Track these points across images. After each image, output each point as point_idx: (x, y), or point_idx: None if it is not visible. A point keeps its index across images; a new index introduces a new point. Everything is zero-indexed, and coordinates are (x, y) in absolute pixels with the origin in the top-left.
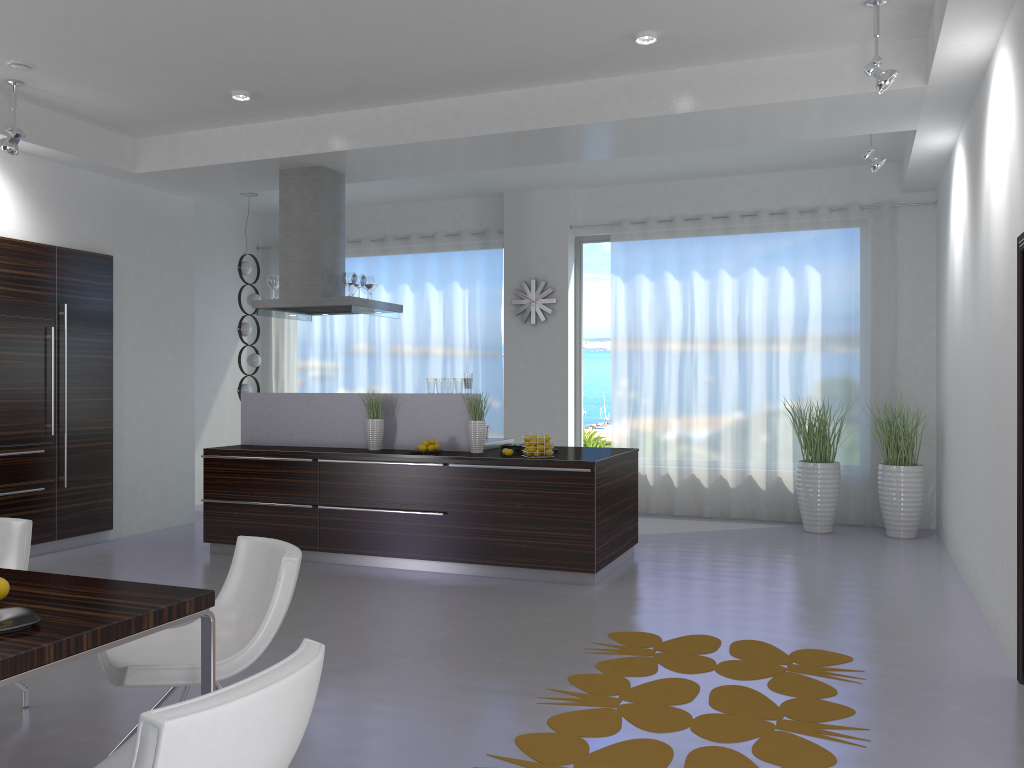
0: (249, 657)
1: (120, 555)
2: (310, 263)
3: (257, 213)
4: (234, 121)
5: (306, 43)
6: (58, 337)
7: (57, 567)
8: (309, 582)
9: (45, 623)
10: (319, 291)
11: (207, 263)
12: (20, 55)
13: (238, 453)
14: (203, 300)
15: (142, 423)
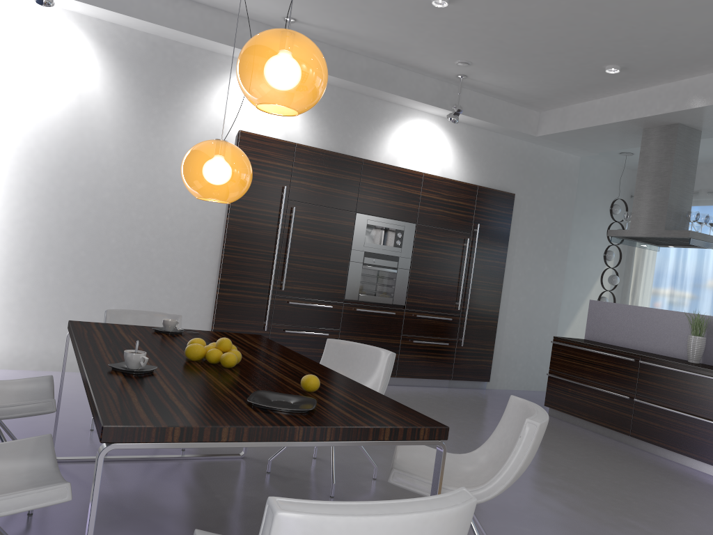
0: (485, 494)
1: (487, 400)
2: (658, 202)
3: (634, 169)
4: (609, 92)
5: (663, 15)
6: (471, 245)
7: (445, 397)
8: (612, 458)
9: (316, 413)
10: (663, 225)
11: (588, 205)
12: (462, 56)
13: (577, 344)
14: (582, 232)
15: (520, 312)
